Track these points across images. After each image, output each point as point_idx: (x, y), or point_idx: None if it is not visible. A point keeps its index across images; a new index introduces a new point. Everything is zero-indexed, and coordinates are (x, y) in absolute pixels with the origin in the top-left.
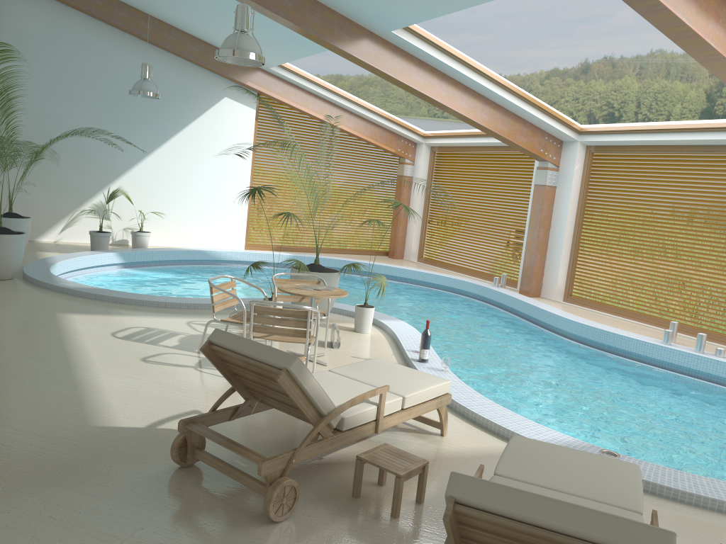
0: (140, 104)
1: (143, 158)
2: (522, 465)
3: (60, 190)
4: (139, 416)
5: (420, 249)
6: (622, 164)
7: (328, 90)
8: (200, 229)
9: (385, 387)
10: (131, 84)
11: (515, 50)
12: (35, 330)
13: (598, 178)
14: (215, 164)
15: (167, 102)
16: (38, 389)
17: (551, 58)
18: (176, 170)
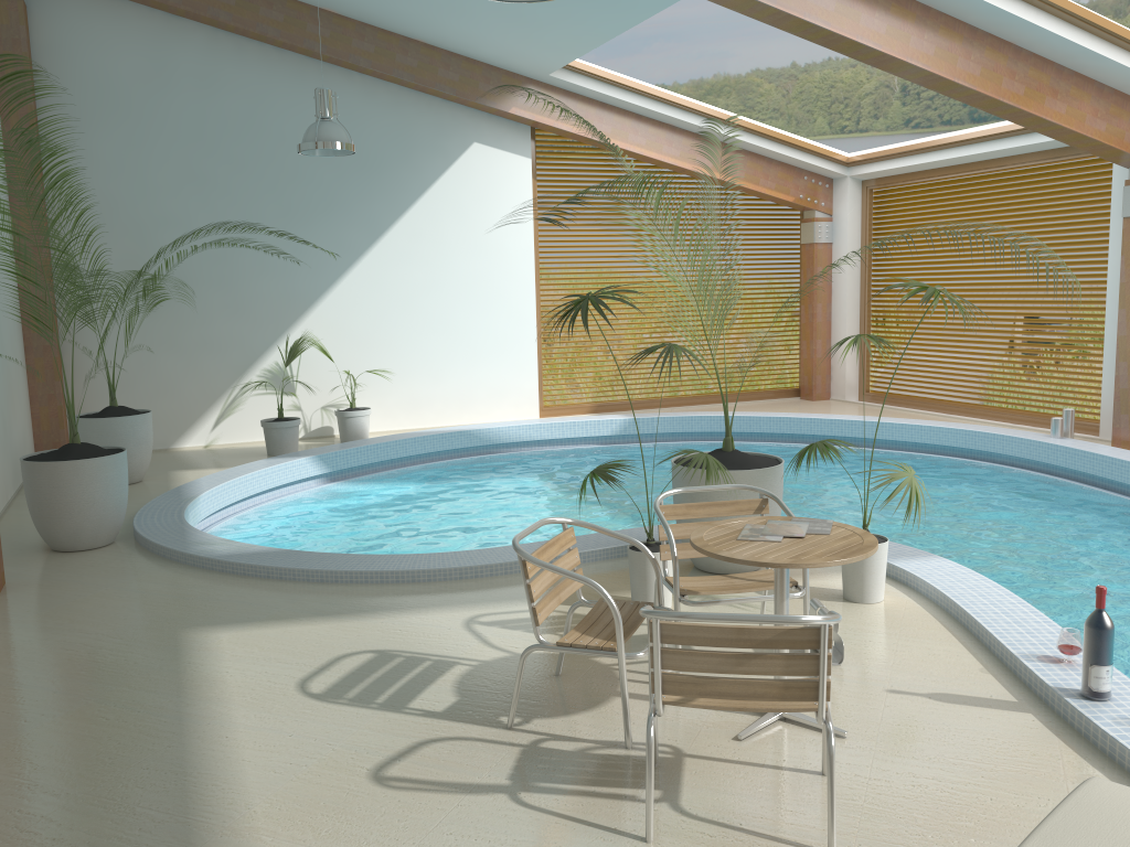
0: (325, 177)
1: (342, 274)
2: None
3: (204, 353)
4: None
5: (861, 377)
6: None
7: (661, 100)
8: (456, 390)
9: None
10: None
11: None
12: (127, 695)
13: None
14: (469, 269)
15: (372, 166)
16: None
17: None
18: (403, 288)
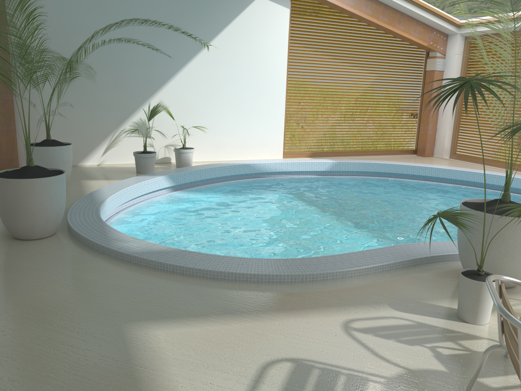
0: (173, 9)
1: (180, 69)
2: None
3: (99, 110)
4: None
5: (452, 146)
6: None
7: None
8: (239, 140)
9: None
10: None
11: None
12: None
13: None
14: (251, 71)
15: (201, 5)
16: None
17: None
18: (214, 80)
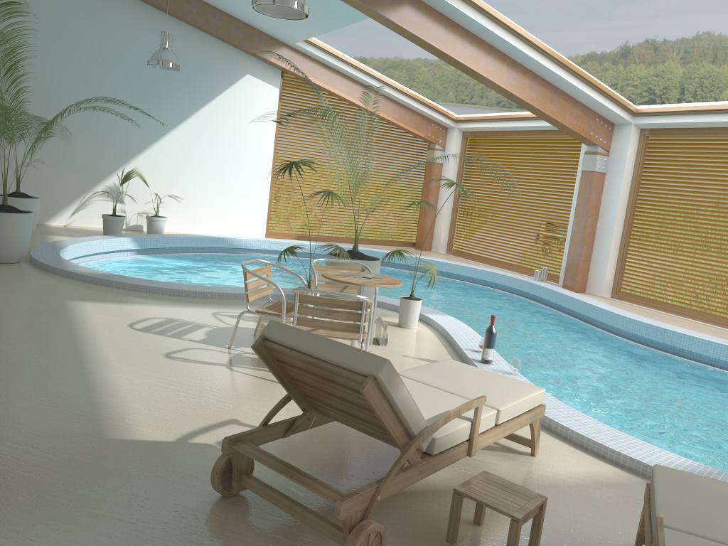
0: (157, 80)
1: (160, 138)
2: (690, 510)
3: (71, 171)
4: (166, 427)
5: (449, 241)
6: (680, 149)
7: (357, 68)
8: (218, 215)
9: (482, 398)
10: (148, 58)
11: (549, 33)
12: (42, 319)
13: (652, 164)
14: (235, 146)
15: (186, 78)
16: (44, 391)
17: (588, 41)
18: (195, 151)
